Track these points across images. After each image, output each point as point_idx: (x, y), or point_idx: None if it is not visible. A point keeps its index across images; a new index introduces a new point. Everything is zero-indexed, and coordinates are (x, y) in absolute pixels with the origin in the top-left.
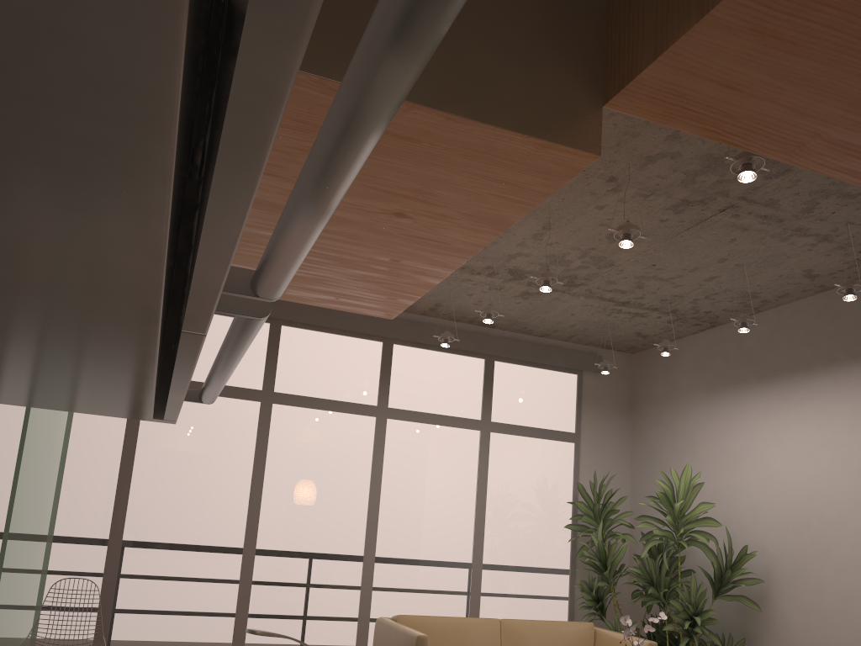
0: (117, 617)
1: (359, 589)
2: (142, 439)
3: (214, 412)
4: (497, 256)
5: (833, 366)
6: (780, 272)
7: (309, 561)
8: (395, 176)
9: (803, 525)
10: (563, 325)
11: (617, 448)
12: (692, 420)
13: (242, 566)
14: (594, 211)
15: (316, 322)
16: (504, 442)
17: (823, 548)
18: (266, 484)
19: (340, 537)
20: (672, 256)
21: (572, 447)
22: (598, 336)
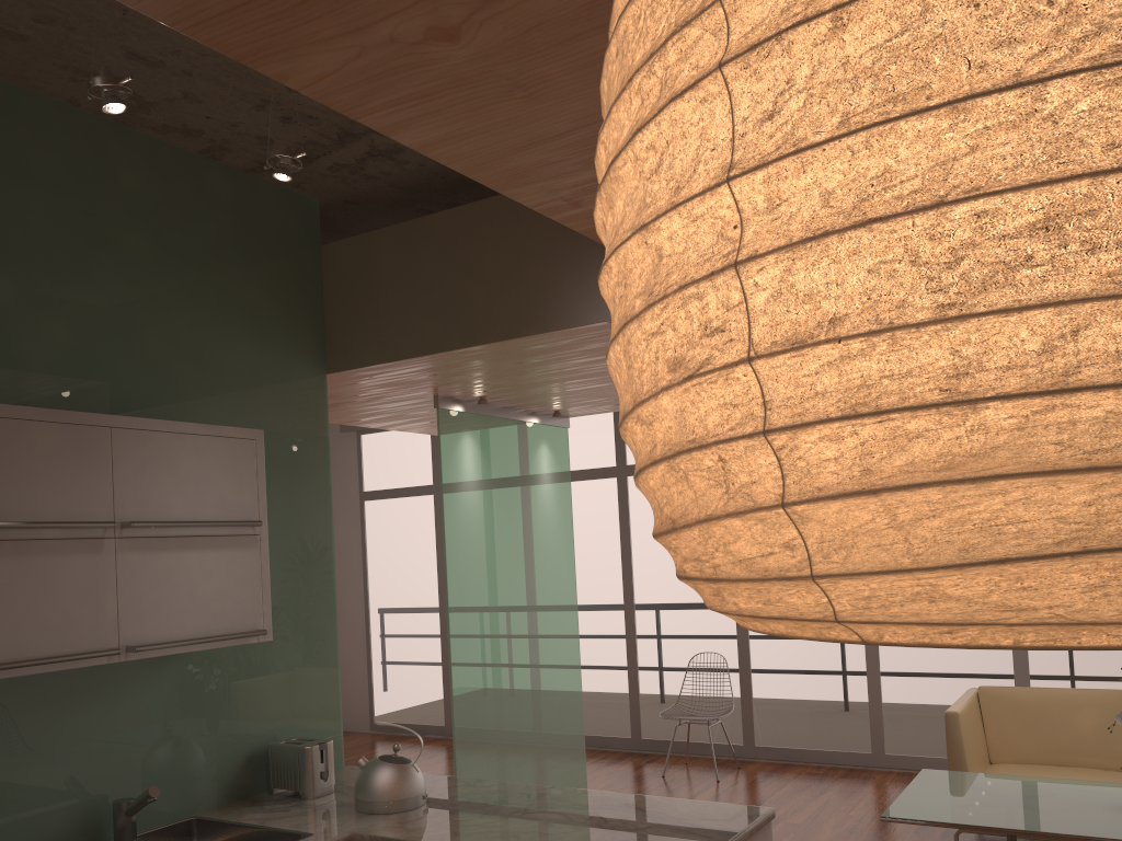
0: (756, 686)
1: (1009, 651)
2: None
3: None
4: None
5: None
6: None
7: None
8: (578, 354)
9: None
10: None
11: None
12: None
13: None
14: None
15: None
16: None
17: None
18: None
19: None
20: None
21: None
22: None
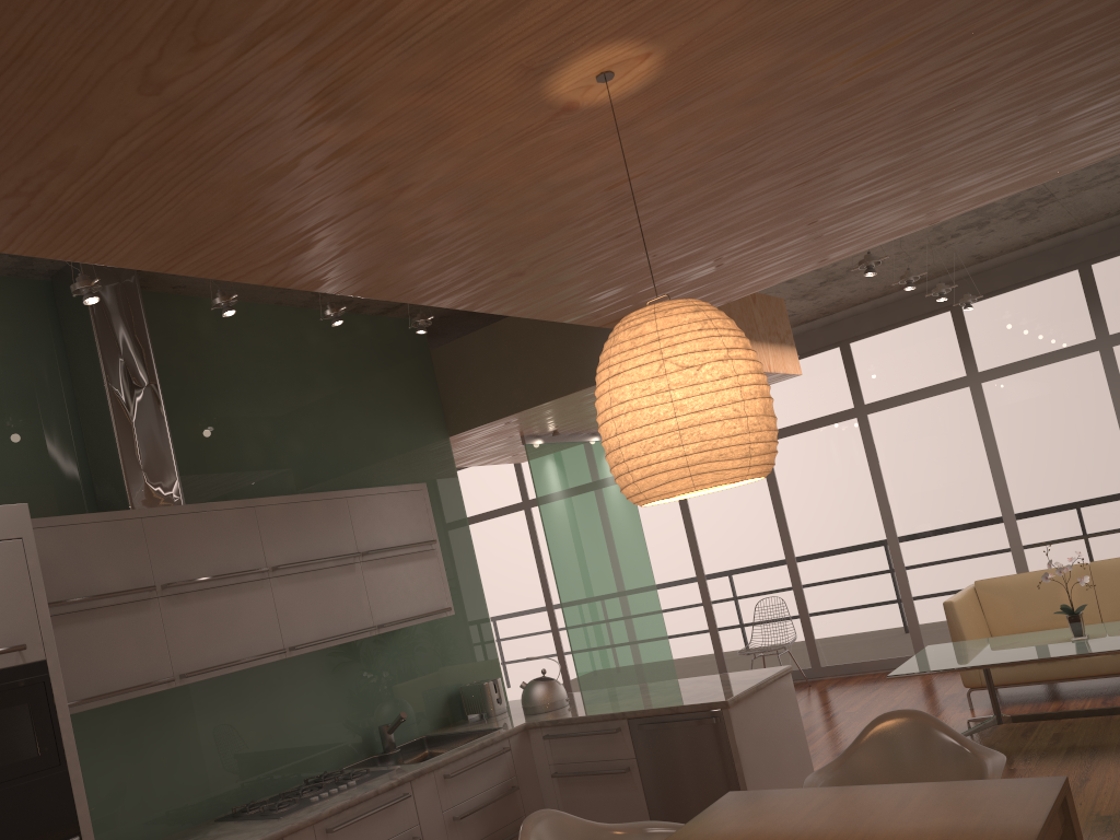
0: (813, 618)
1: (1009, 552)
2: (780, 483)
3: (823, 441)
4: (925, 235)
5: None
6: None
7: (949, 540)
8: None
9: None
10: None
11: None
12: None
13: (892, 558)
14: None
15: (876, 326)
16: None
17: None
18: (886, 485)
19: (973, 510)
20: None
21: None
22: None
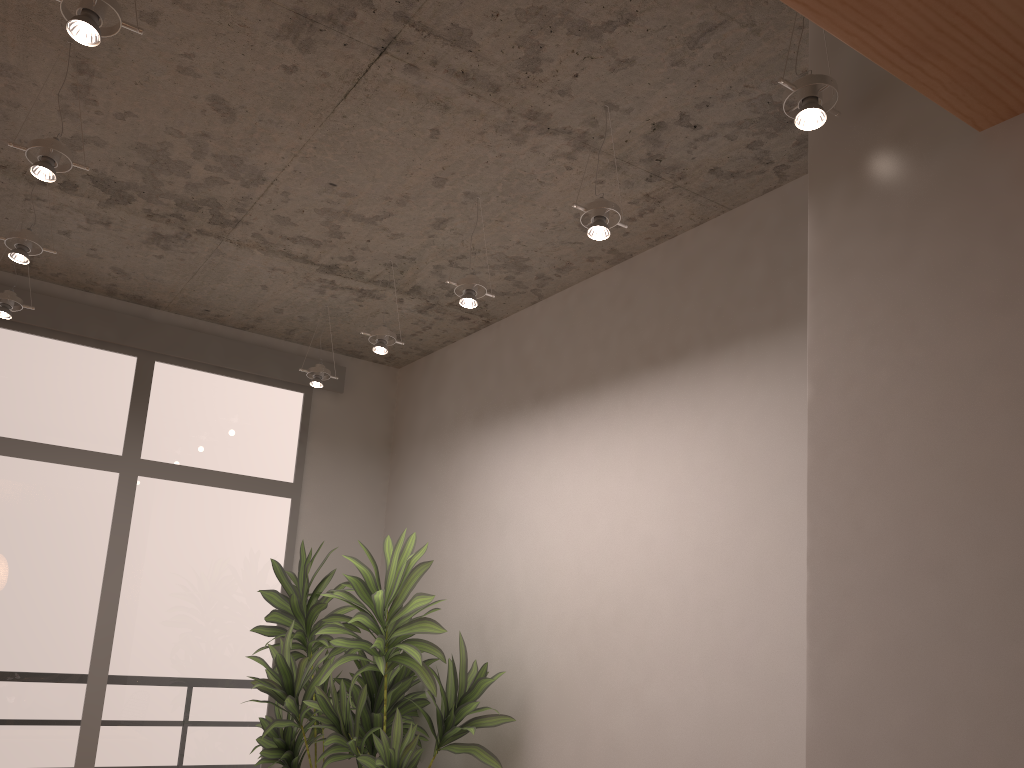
0: None
1: None
2: None
3: None
4: None
5: (624, 378)
6: (542, 217)
7: None
8: None
9: (571, 630)
10: (265, 310)
11: (364, 509)
12: (456, 467)
13: None
14: (146, 29)
15: None
16: (165, 492)
17: (593, 668)
18: None
19: None
20: (352, 164)
21: (286, 505)
22: (329, 332)
